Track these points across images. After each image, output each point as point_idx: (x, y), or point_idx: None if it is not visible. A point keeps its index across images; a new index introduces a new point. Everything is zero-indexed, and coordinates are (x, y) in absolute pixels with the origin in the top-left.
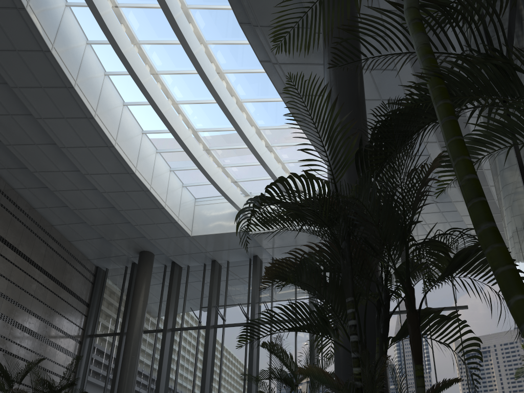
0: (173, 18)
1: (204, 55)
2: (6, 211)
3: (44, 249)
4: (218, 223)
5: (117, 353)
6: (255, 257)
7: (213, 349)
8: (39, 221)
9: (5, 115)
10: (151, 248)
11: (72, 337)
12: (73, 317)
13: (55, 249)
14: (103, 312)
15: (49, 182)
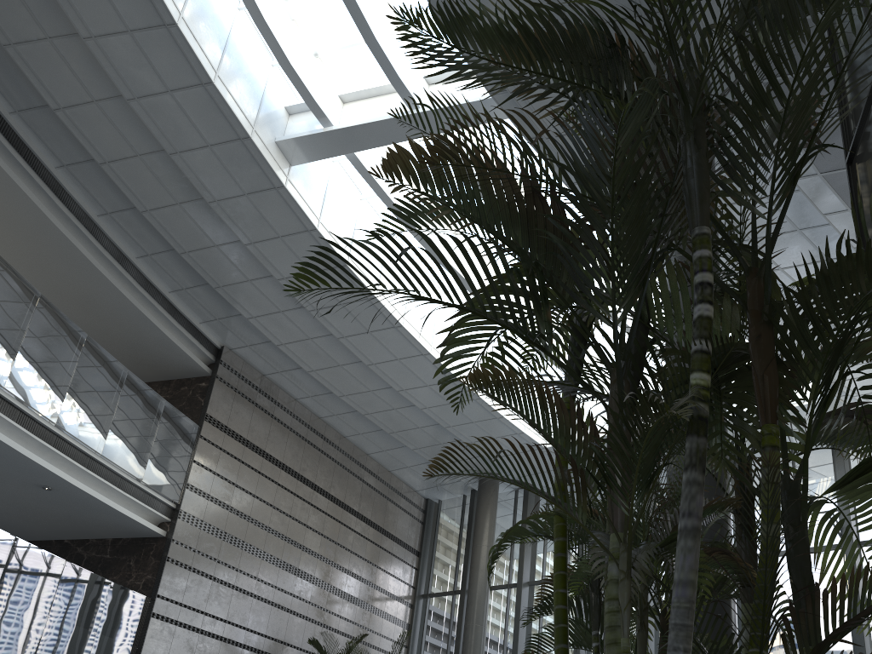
0: None
1: None
2: (314, 447)
3: (360, 488)
4: None
5: (458, 620)
6: None
7: None
8: (351, 453)
9: (305, 340)
10: (494, 469)
11: (400, 600)
12: (400, 572)
13: (373, 485)
14: (437, 562)
15: (359, 405)
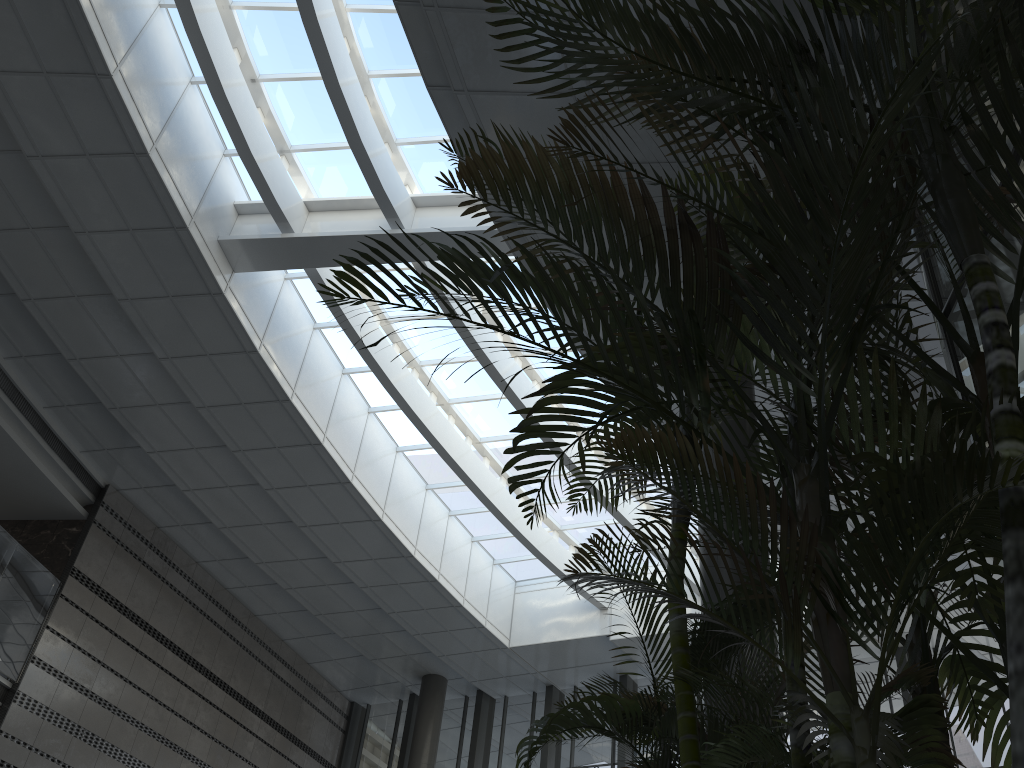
0: (469, 335)
1: (521, 374)
2: (215, 625)
3: (269, 681)
4: (555, 623)
5: None
6: (622, 678)
7: None
8: (262, 636)
9: (221, 488)
10: (442, 669)
11: None
12: None
13: (286, 679)
14: None
15: (281, 577)
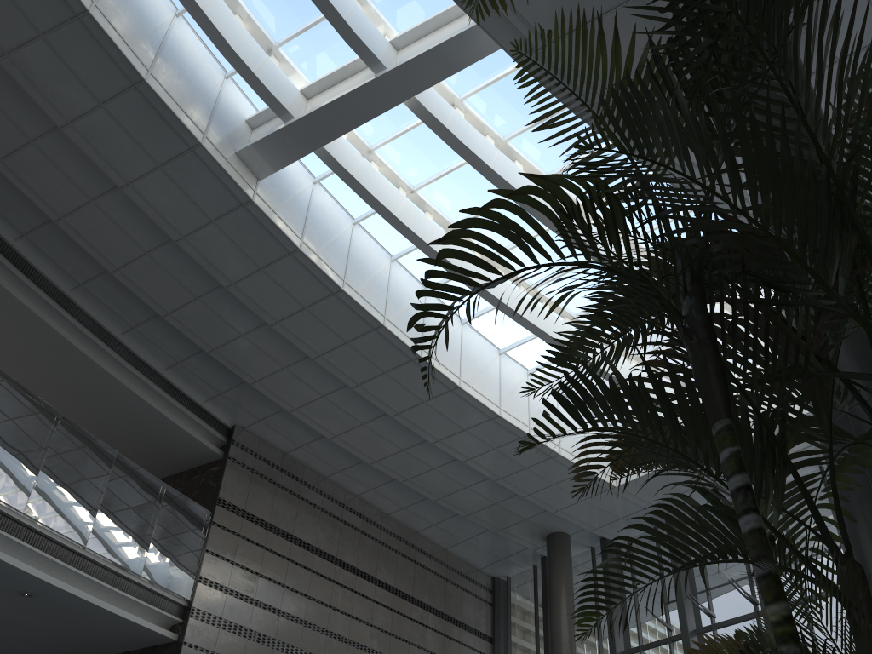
0: (483, 164)
1: None
2: (352, 528)
3: (412, 570)
4: None
5: None
6: None
7: None
8: (397, 531)
9: (319, 399)
10: (561, 525)
11: None
12: None
13: (427, 565)
14: (514, 646)
15: (394, 471)
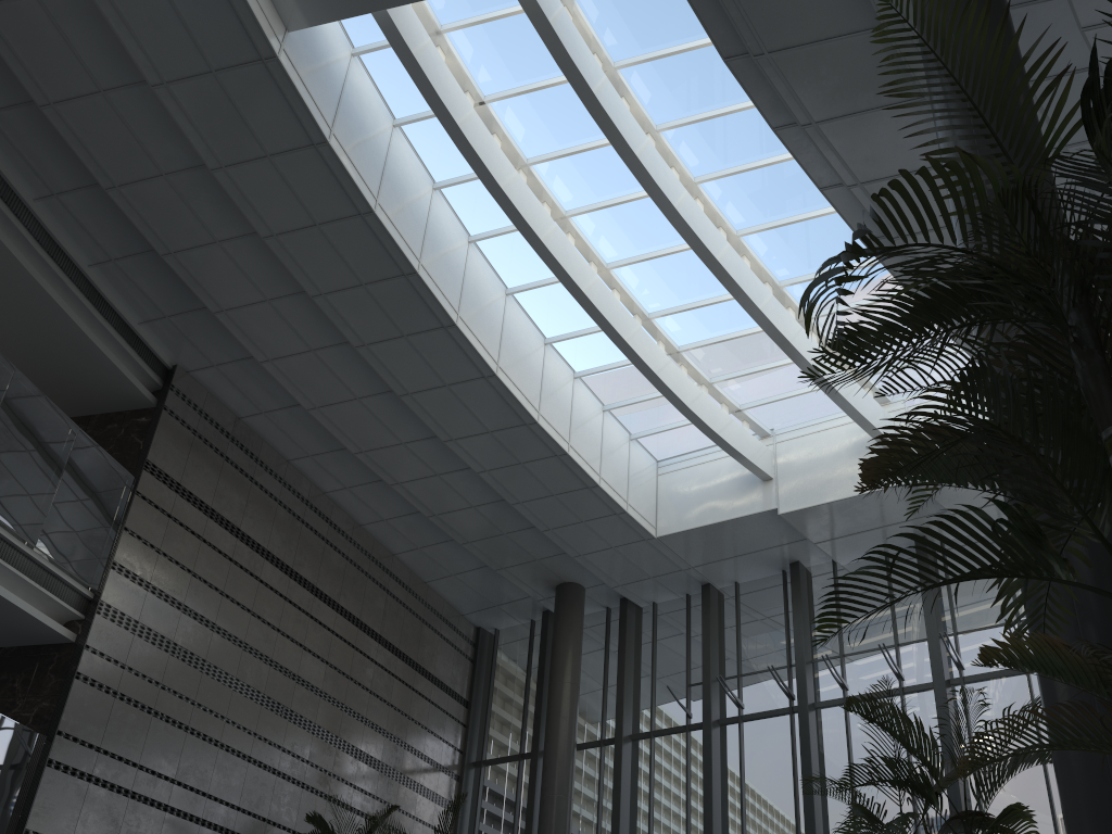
0: (589, 91)
1: (656, 154)
2: (315, 534)
3: (383, 601)
4: (710, 503)
5: (529, 794)
6: (794, 566)
7: (722, 771)
8: (370, 549)
9: (305, 353)
10: (578, 575)
11: (443, 768)
12: (442, 728)
13: (401, 599)
14: (495, 715)
15: (385, 469)
